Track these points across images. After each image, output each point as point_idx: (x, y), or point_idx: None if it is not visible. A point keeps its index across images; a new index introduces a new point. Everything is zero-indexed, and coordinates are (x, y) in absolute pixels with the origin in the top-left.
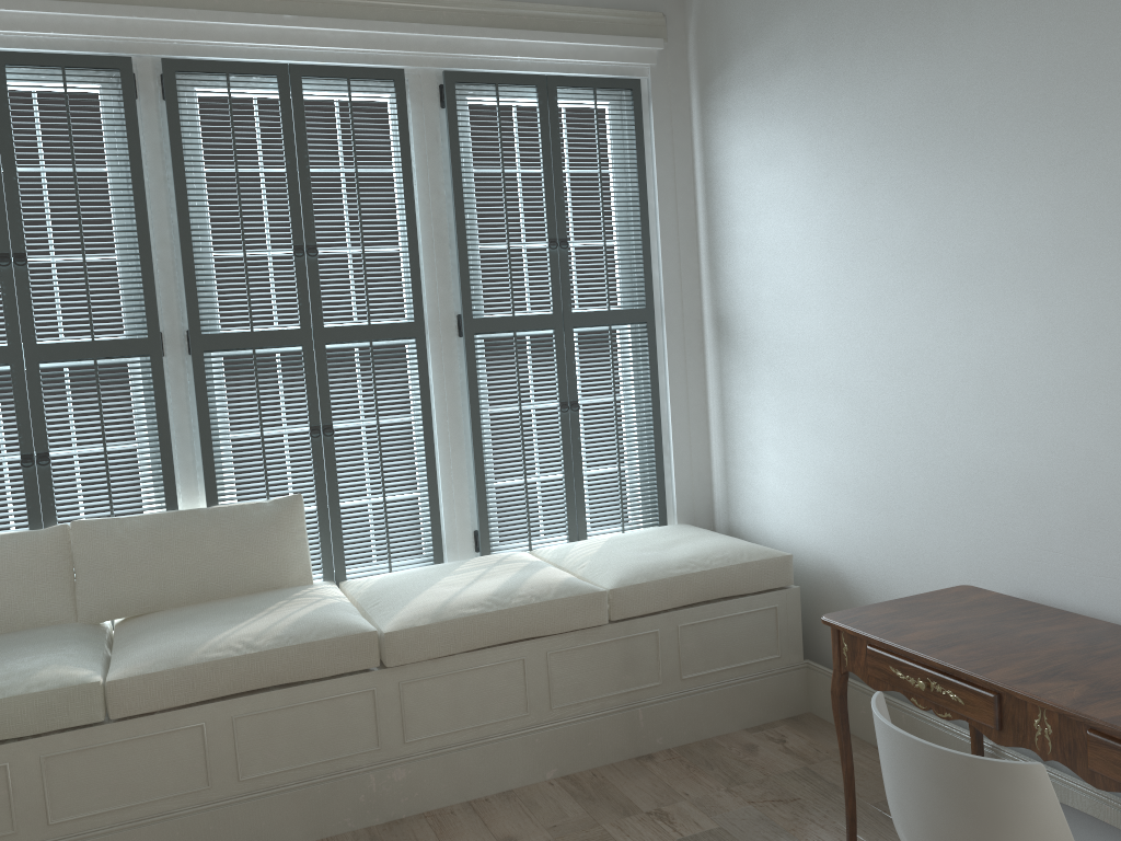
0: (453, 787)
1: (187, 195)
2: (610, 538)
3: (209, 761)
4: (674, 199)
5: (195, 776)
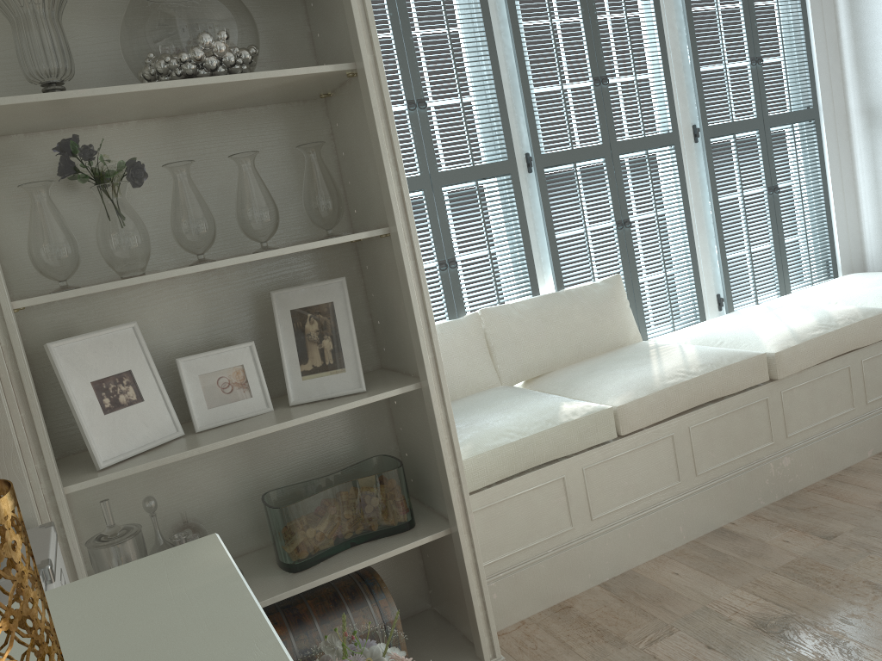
0: (817, 468)
1: (522, 42)
2: (820, 286)
3: (678, 462)
4: (822, 20)
5: (671, 475)
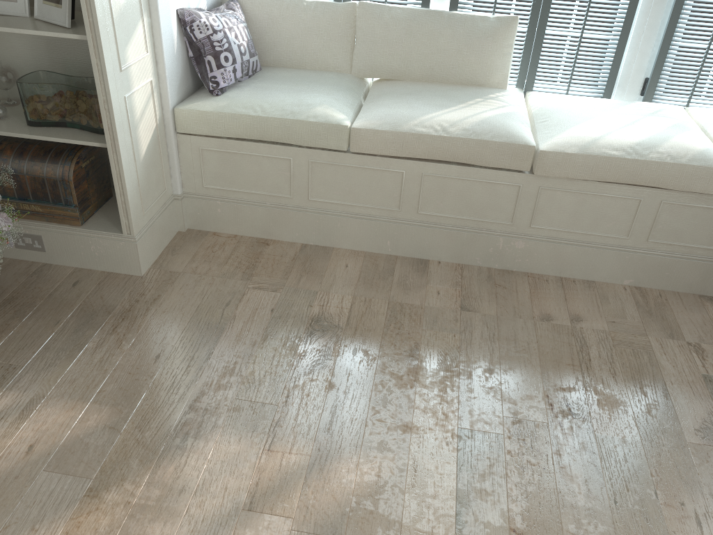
0: (553, 265)
1: None
2: None
3: (402, 195)
4: None
5: (392, 201)
